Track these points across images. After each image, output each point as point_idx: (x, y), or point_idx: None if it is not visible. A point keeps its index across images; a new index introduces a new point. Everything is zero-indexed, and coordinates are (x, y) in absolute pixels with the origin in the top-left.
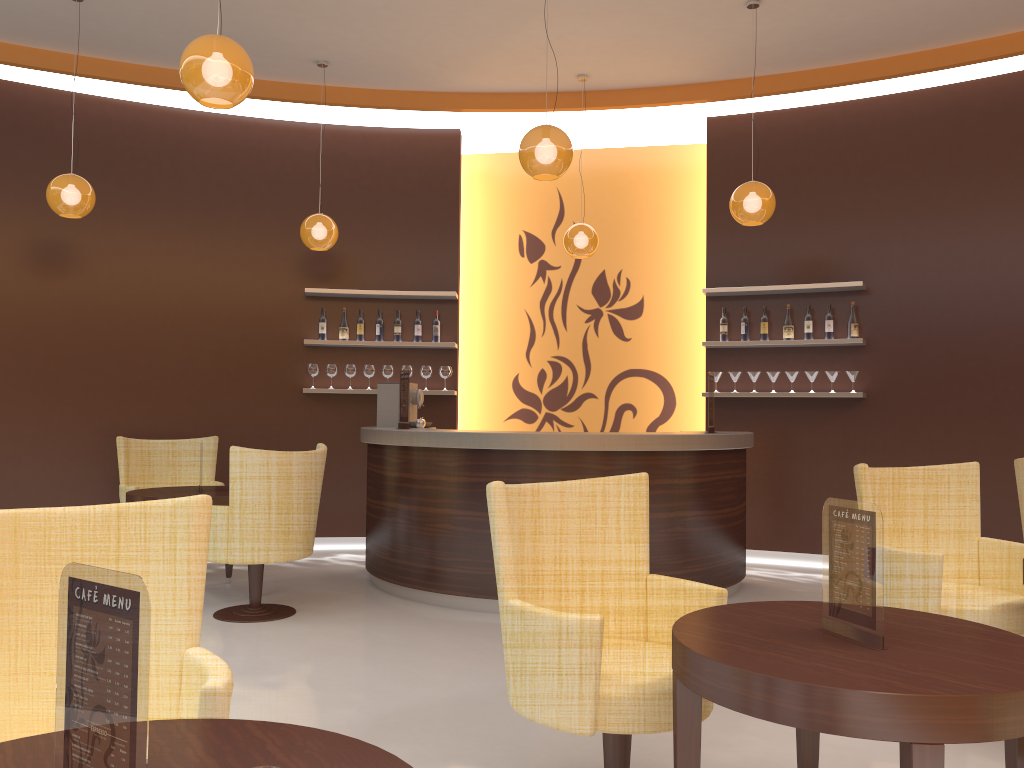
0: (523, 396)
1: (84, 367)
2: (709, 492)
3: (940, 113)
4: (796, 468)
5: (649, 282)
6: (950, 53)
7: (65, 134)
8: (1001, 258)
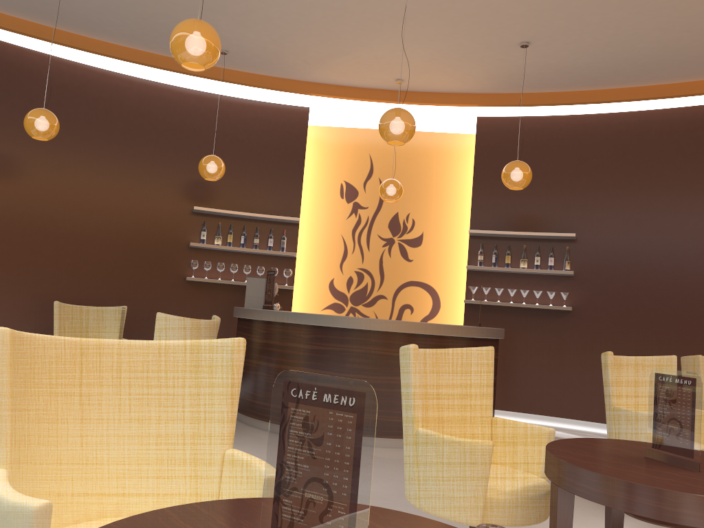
0: (336, 294)
1: (28, 249)
2: None
3: (630, 129)
4: (523, 355)
5: (427, 223)
6: (640, 91)
7: (30, 81)
8: (664, 226)
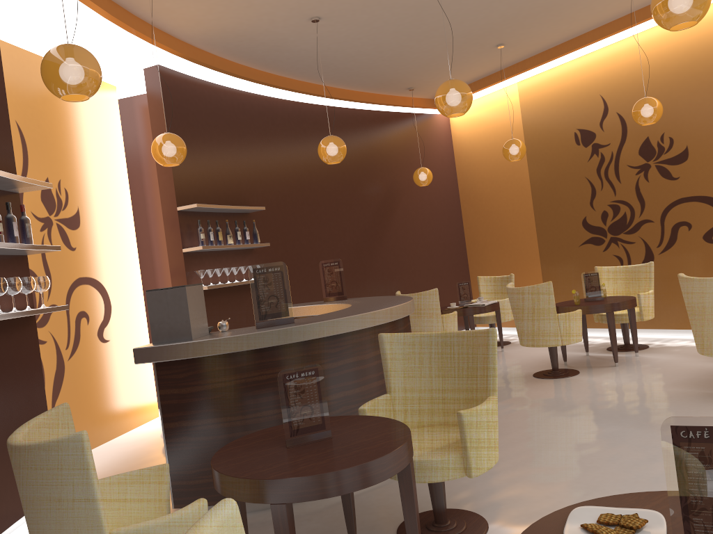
0: None
1: None
2: None
3: (265, 111)
4: None
5: (80, 195)
6: (281, 80)
7: None
8: (298, 200)
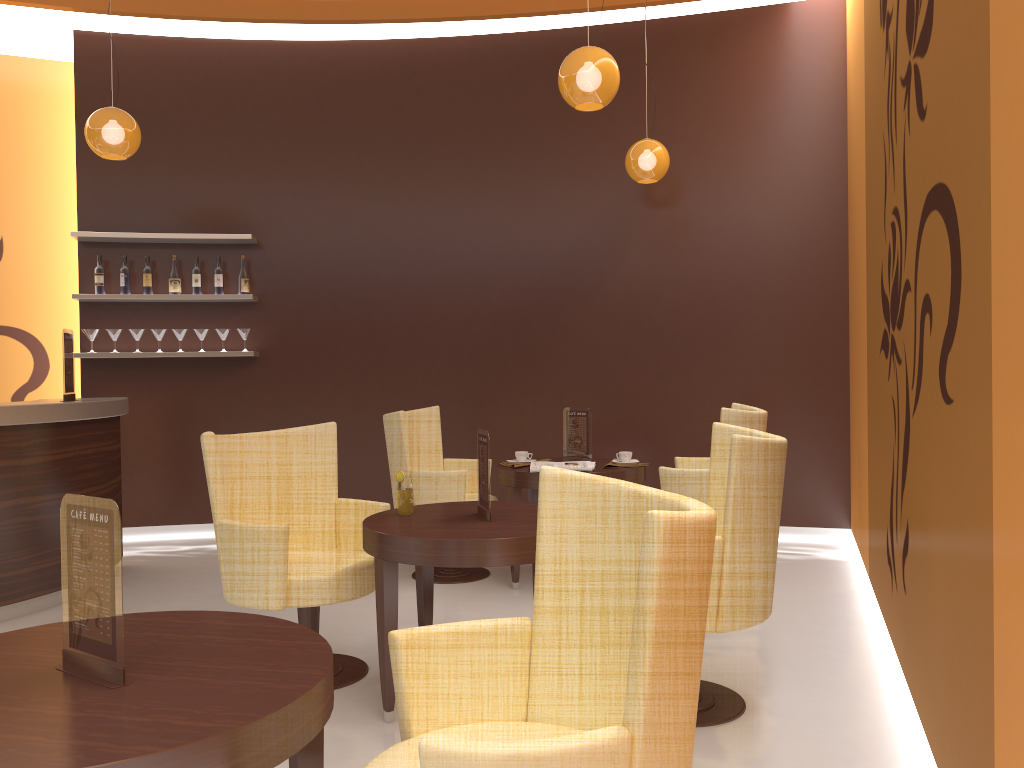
0: None
1: None
2: (64, 471)
3: (326, 69)
4: (188, 434)
5: (10, 221)
6: (332, 8)
7: None
8: (381, 220)
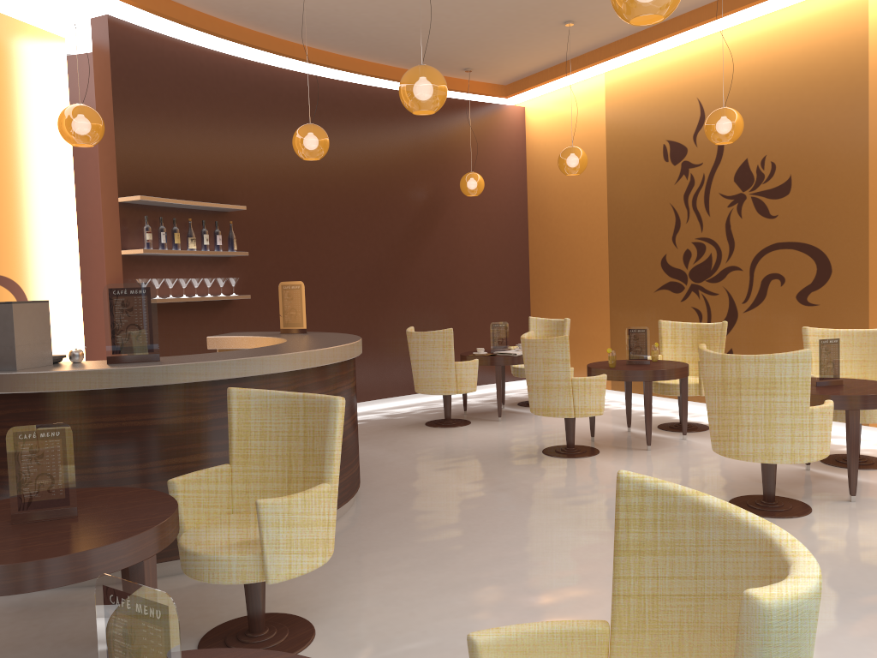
0: None
1: None
2: None
3: (265, 85)
4: None
5: None
6: (287, 46)
7: None
8: (302, 200)
